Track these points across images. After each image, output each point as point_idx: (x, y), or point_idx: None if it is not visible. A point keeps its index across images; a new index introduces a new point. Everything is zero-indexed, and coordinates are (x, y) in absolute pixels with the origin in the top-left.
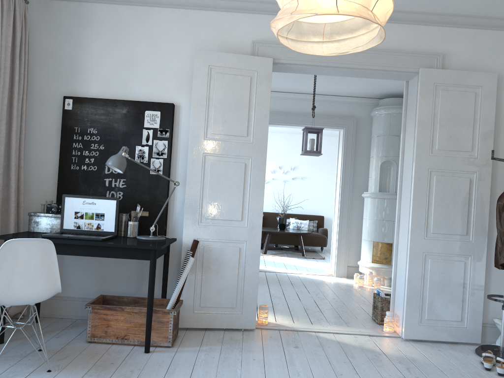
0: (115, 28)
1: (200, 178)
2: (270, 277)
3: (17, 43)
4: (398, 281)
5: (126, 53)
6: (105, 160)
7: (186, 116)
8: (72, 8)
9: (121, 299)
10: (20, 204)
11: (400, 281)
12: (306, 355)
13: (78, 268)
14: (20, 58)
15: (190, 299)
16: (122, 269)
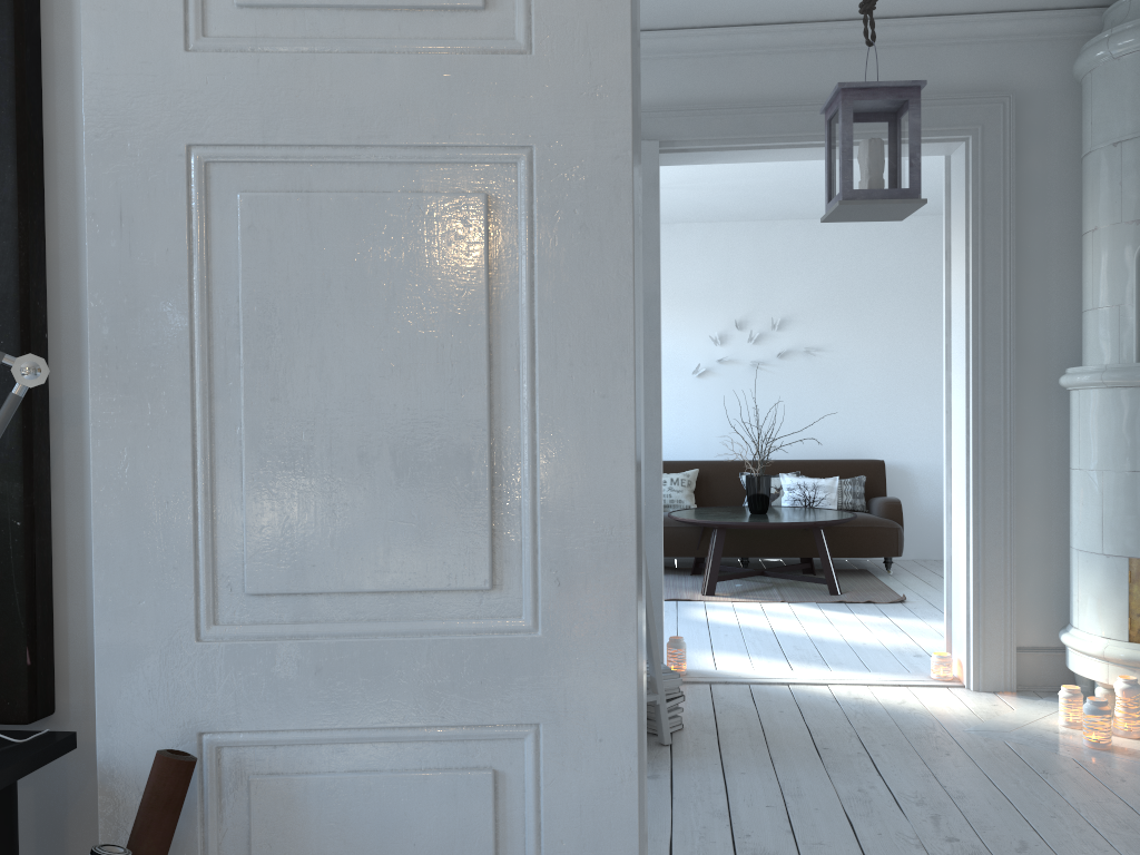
0: None
1: (184, 324)
2: (732, 716)
3: None
4: None
5: None
6: None
7: None
8: None
9: None
10: None
11: None
12: None
13: None
14: None
15: None
16: None
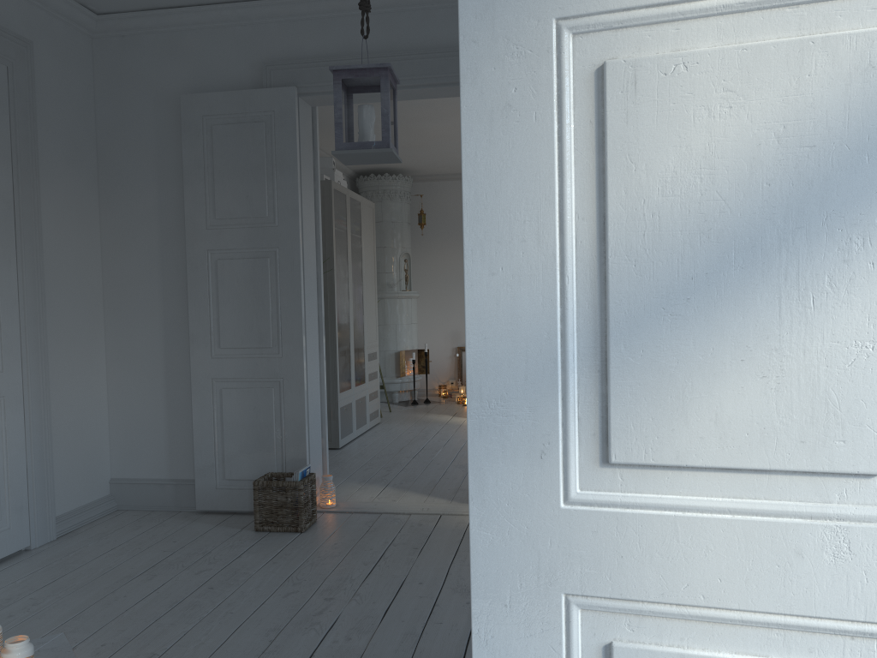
0: None
1: None
2: None
3: None
4: (312, 428)
5: None
6: None
7: None
8: None
9: None
10: None
11: (315, 425)
12: None
13: None
14: None
15: None
16: None
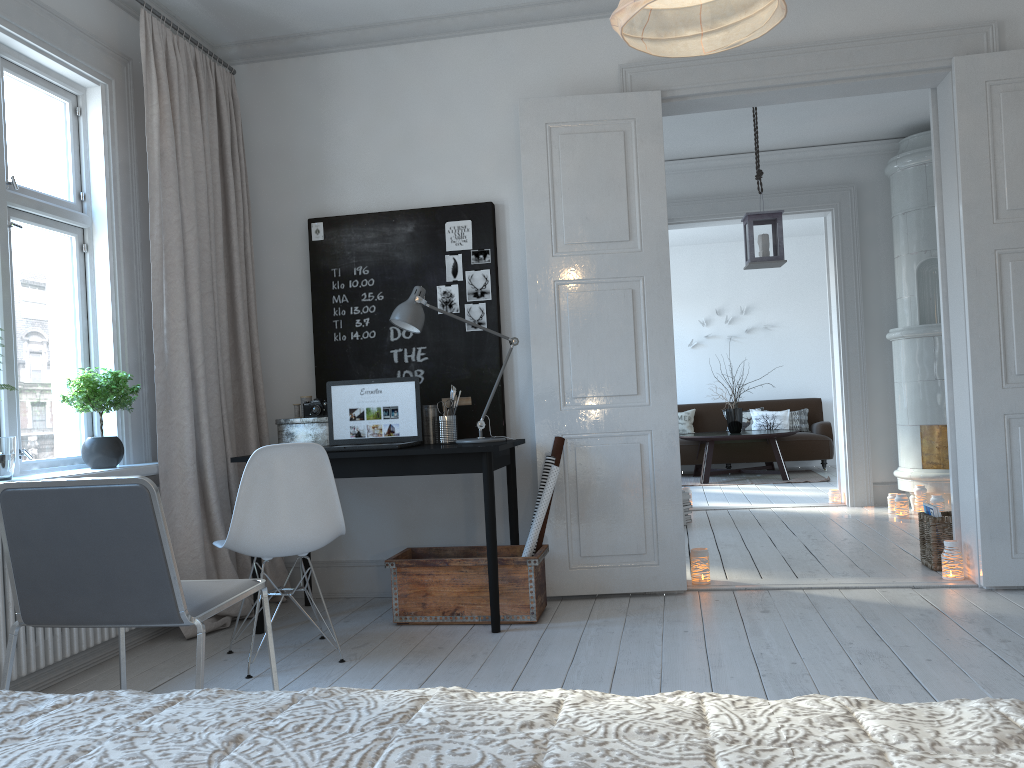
0: (379, 88)
1: (554, 327)
2: (717, 518)
3: (227, 142)
4: (962, 479)
5: (401, 129)
6: (388, 318)
7: (517, 221)
8: (304, 67)
9: (442, 552)
10: (261, 410)
11: (965, 478)
12: (784, 620)
13: (365, 510)
14: (233, 167)
15: (561, 544)
16: (438, 505)
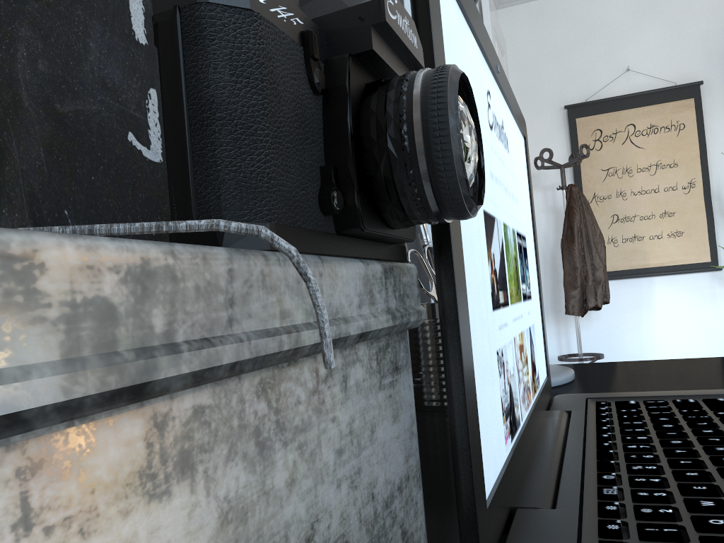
0: None
1: None
2: None
3: None
4: None
5: None
6: None
7: None
8: None
9: None
10: None
11: None
12: None
13: None
14: None
15: None
16: None
